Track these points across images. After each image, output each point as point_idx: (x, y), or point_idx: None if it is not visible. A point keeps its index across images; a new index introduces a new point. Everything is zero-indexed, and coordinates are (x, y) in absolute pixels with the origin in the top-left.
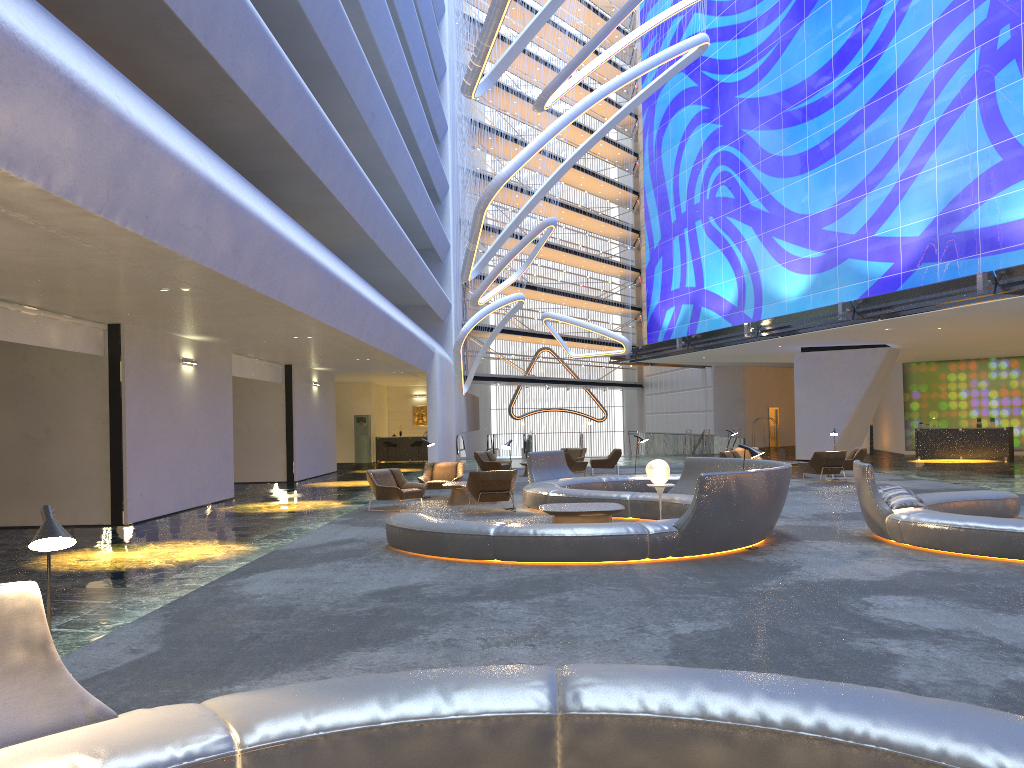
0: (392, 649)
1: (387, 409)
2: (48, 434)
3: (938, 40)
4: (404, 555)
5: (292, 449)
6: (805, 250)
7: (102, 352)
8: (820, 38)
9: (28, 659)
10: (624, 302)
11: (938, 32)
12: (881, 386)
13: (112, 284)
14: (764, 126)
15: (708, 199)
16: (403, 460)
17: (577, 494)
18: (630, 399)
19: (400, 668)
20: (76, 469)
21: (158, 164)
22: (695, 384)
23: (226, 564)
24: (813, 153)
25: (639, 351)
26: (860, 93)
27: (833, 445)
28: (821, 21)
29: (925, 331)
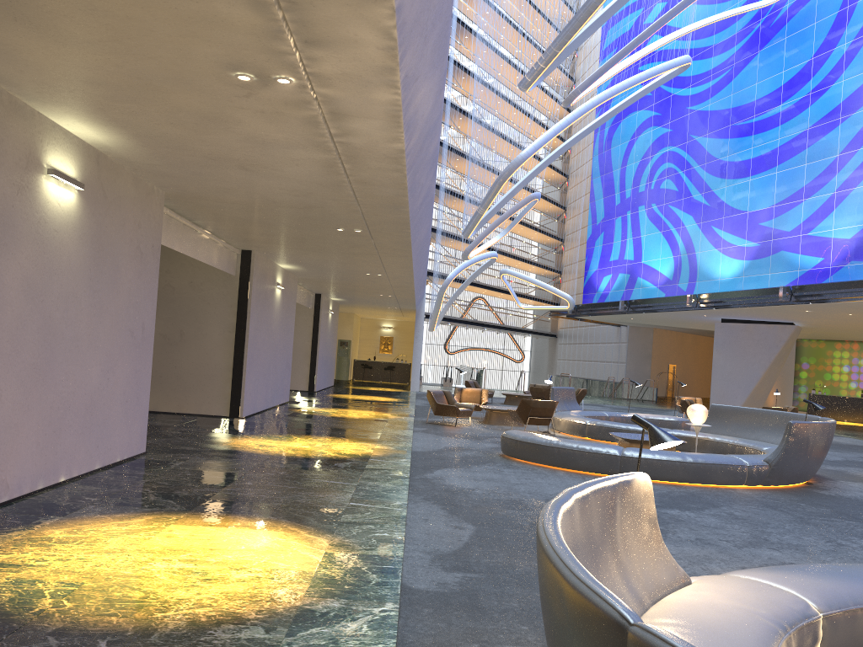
0: (666, 543)
1: (359, 336)
2: (182, 336)
3: None
4: (530, 465)
5: (315, 364)
6: (741, 240)
7: (235, 273)
8: (772, 68)
9: (650, 532)
10: (549, 265)
11: None
12: (785, 356)
13: (307, 221)
14: (712, 135)
15: (652, 189)
16: (375, 380)
17: (616, 426)
18: (540, 346)
19: (701, 559)
20: (203, 368)
21: (436, 134)
22: (609, 339)
23: (392, 460)
24: (756, 161)
25: (579, 308)
26: (806, 117)
27: (743, 401)
28: (774, 55)
29: (836, 315)
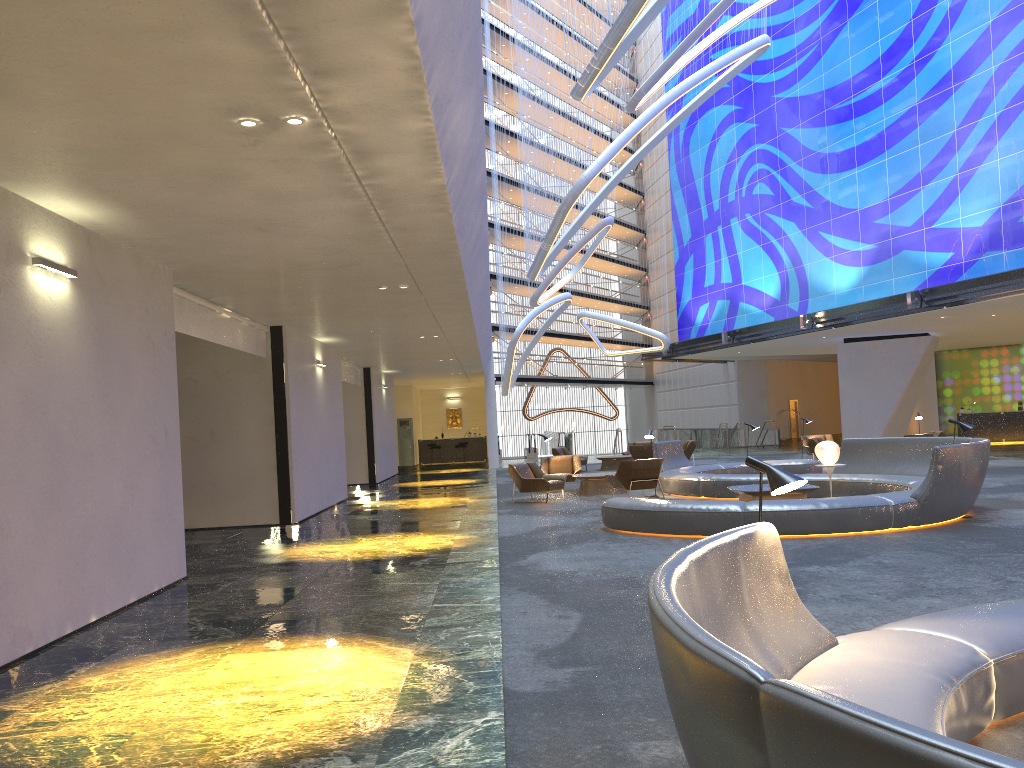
0: (807, 605)
1: (421, 412)
2: (213, 437)
3: (997, 38)
4: (639, 536)
5: (373, 451)
6: (855, 243)
7: (265, 354)
8: (866, 38)
9: (782, 590)
10: (634, 301)
11: (997, 30)
12: (923, 373)
13: (343, 283)
14: (805, 124)
15: (744, 197)
16: (446, 462)
17: (735, 478)
18: (635, 397)
19: (850, 618)
20: (242, 470)
21: (480, 162)
22: (715, 379)
23: (477, 550)
24: (861, 149)
25: (676, 347)
26: (912, 90)
27: (881, 432)
28: (867, 22)
29: (977, 318)
